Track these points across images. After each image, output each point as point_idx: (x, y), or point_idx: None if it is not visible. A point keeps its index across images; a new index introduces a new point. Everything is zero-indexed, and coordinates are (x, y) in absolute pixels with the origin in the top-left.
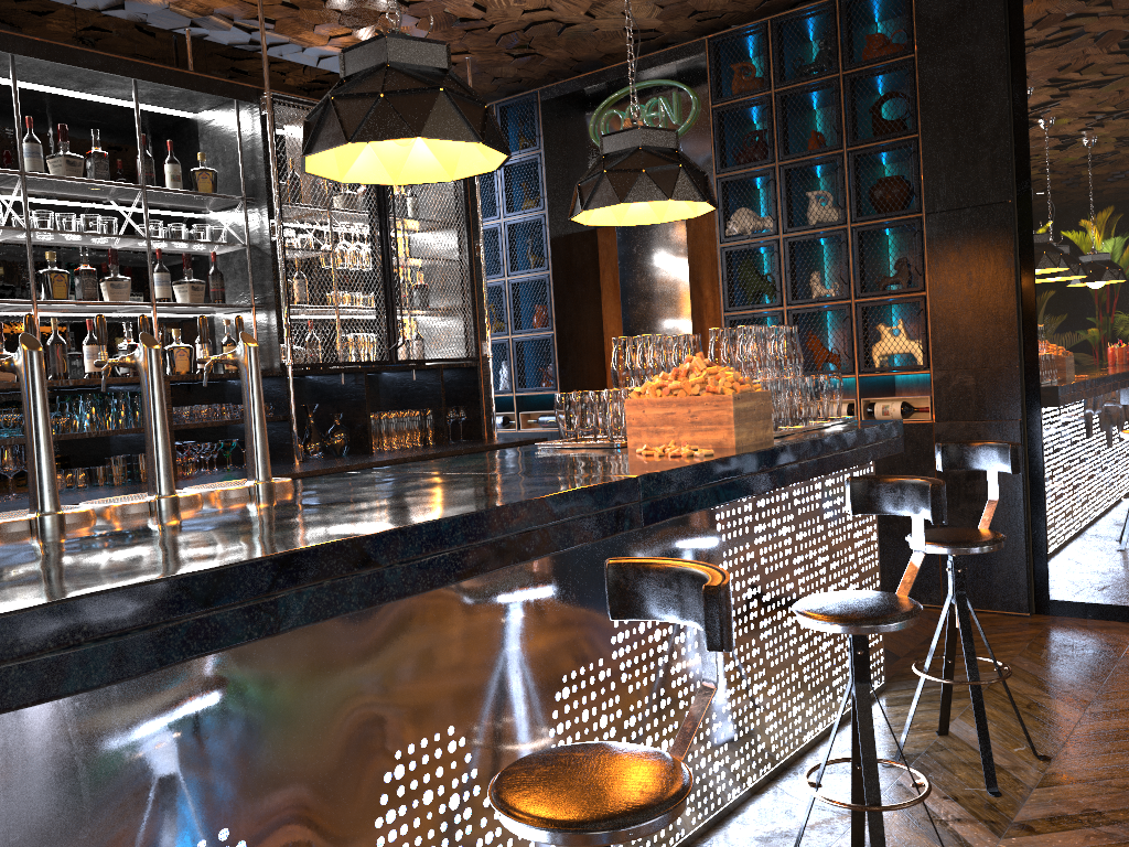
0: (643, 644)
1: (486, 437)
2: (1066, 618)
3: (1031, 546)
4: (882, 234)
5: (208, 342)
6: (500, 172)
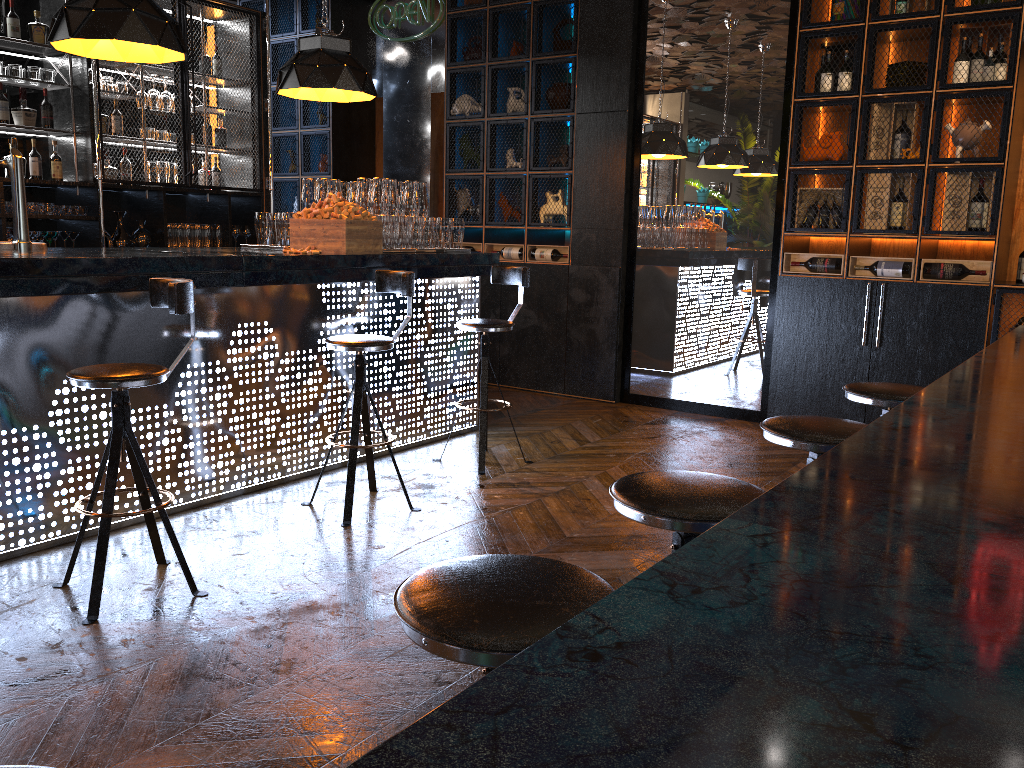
0: (253, 359)
1: None
2: (636, 405)
3: (622, 356)
4: (563, 125)
5: (39, 156)
6: None
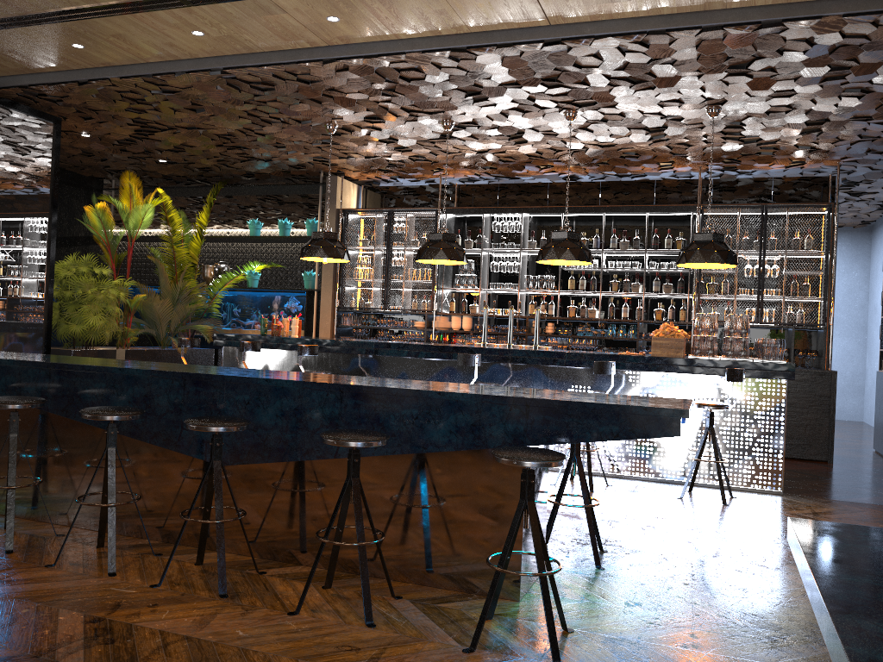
0: None
1: (825, 368)
2: None
3: None
4: None
5: (672, 308)
6: None
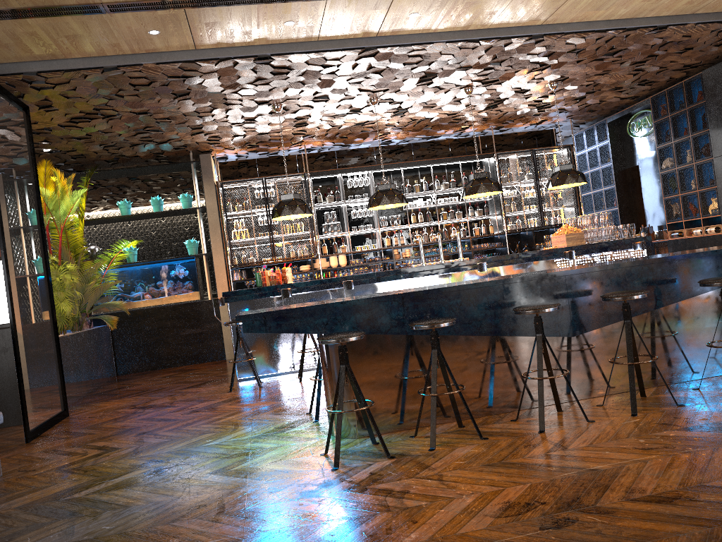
0: None
1: None
2: None
3: None
4: None
5: (484, 226)
6: (598, 149)
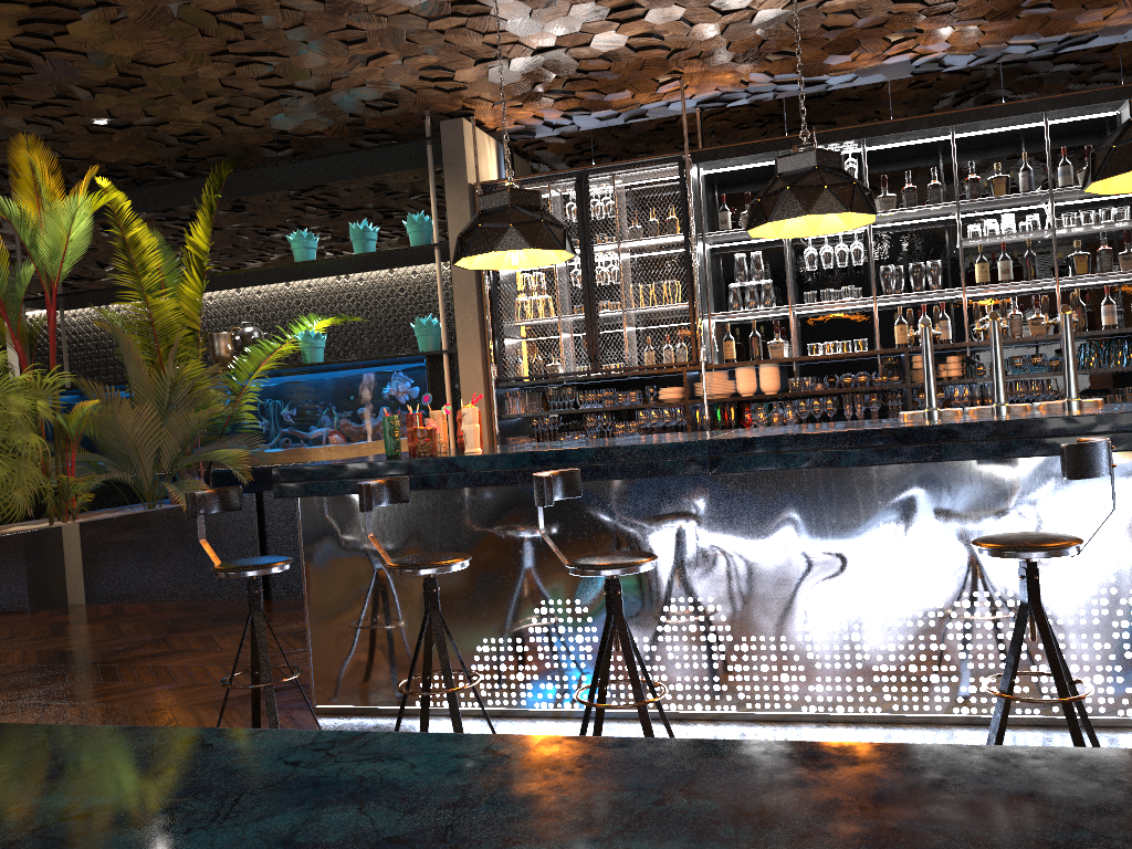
0: None
1: None
2: None
3: None
4: None
5: None
6: None
